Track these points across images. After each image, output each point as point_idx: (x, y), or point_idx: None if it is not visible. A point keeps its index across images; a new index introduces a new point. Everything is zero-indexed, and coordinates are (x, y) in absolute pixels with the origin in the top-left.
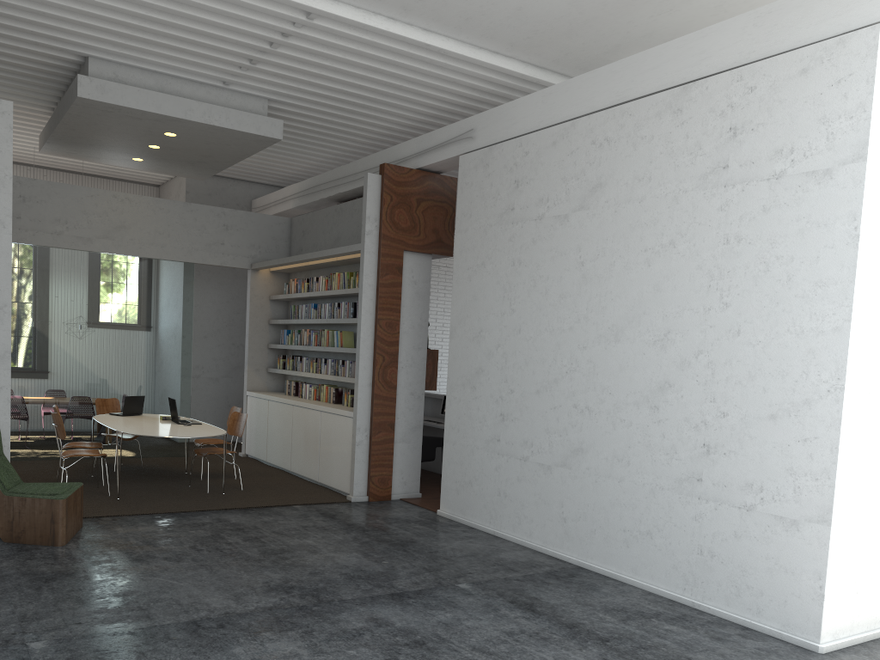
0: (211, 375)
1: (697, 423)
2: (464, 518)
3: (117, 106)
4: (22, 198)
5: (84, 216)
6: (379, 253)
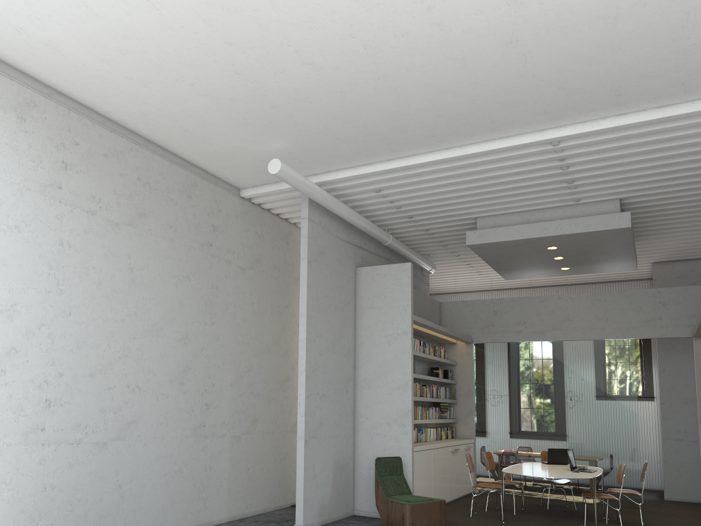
0: (696, 439)
1: None
2: None
3: (492, 242)
4: (494, 312)
5: (537, 317)
6: None
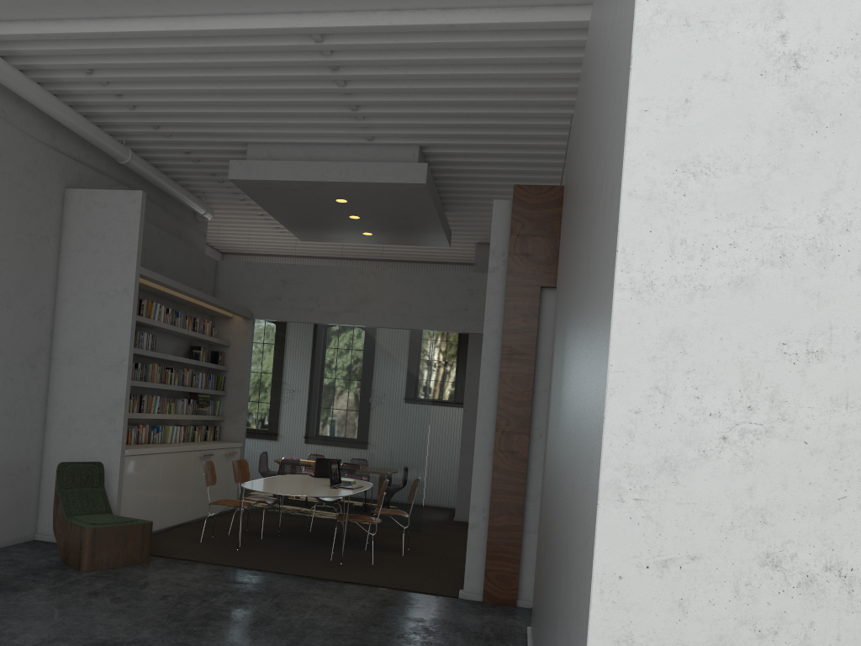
0: None
1: (568, 505)
2: (531, 643)
3: (262, 181)
4: (283, 281)
5: (333, 293)
6: (505, 293)
